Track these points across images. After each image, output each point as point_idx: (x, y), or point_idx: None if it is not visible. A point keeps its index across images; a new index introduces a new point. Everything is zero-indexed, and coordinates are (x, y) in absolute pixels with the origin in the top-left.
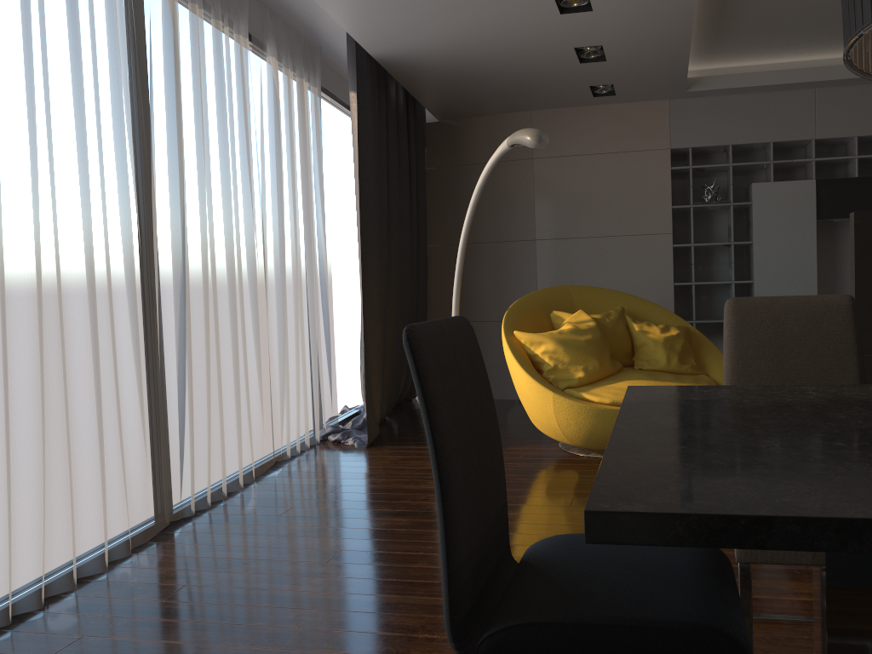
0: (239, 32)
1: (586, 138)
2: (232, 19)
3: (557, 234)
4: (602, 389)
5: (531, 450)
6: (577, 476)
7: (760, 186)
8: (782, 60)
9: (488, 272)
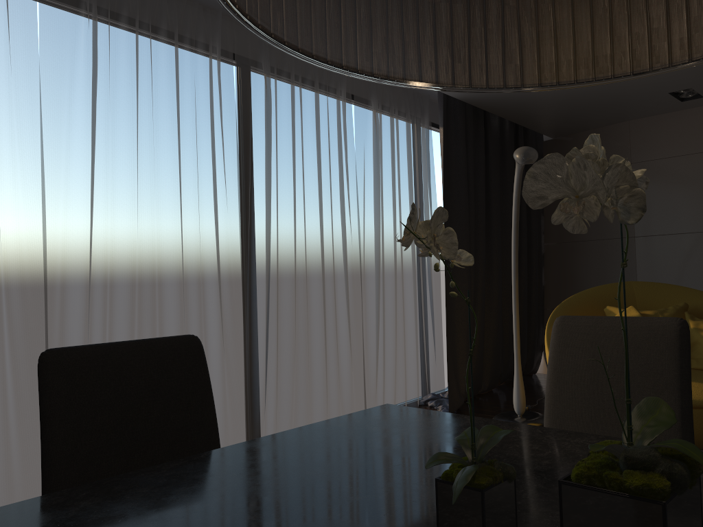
0: (337, 97)
1: (681, 140)
2: (332, 88)
3: (654, 231)
4: None
5: None
6: None
7: None
8: None
9: (594, 266)
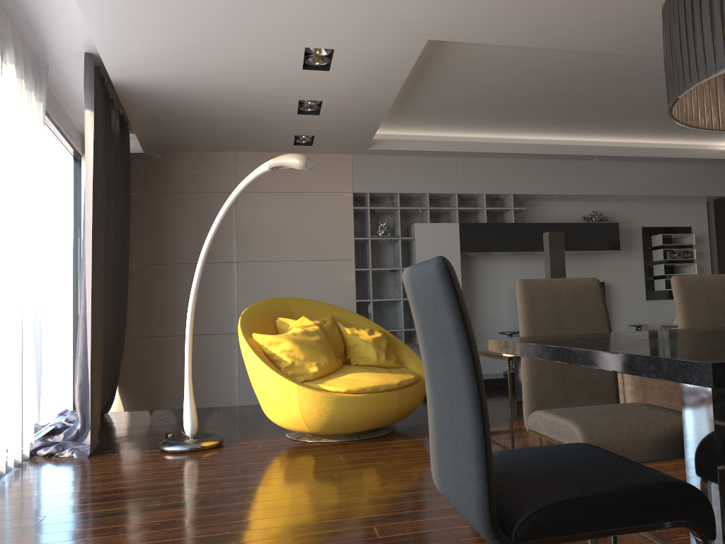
0: None
1: (283, 178)
2: None
3: (257, 257)
4: (335, 381)
5: (264, 442)
6: (323, 457)
7: (421, 225)
8: (435, 134)
9: (190, 290)
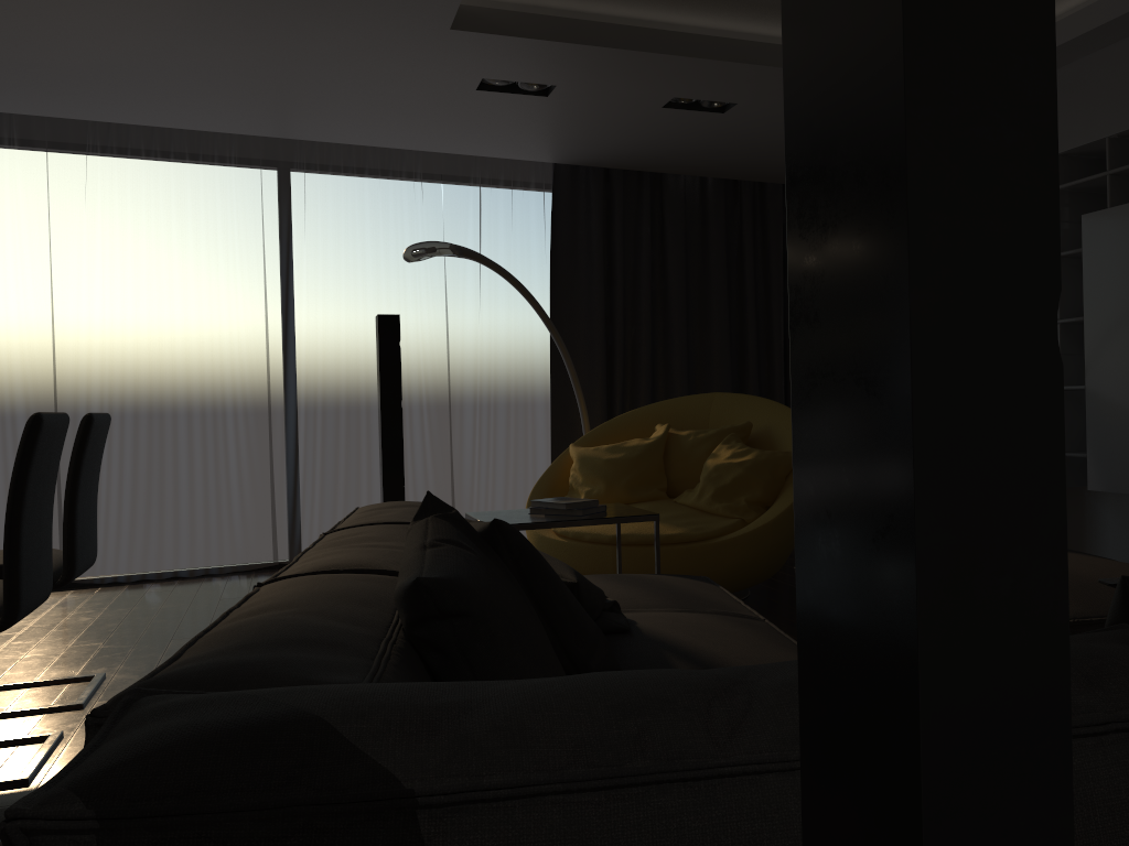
0: (409, 183)
1: None
2: (404, 174)
3: None
4: None
5: None
6: None
7: (1092, 218)
8: None
9: None
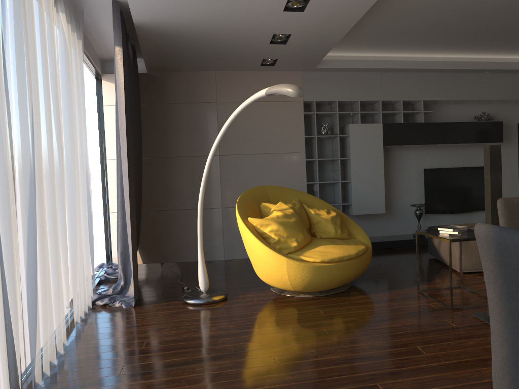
0: None
1: (251, 91)
2: None
3: (234, 152)
4: (310, 253)
5: (257, 296)
6: (308, 311)
7: (354, 125)
8: (366, 55)
9: (186, 176)
